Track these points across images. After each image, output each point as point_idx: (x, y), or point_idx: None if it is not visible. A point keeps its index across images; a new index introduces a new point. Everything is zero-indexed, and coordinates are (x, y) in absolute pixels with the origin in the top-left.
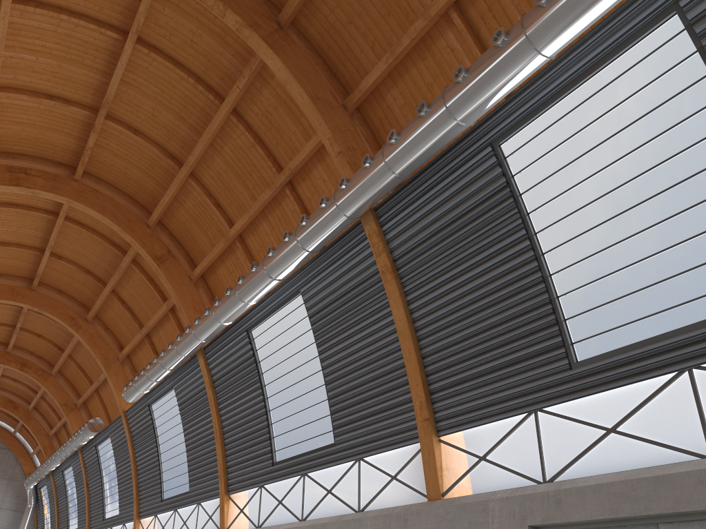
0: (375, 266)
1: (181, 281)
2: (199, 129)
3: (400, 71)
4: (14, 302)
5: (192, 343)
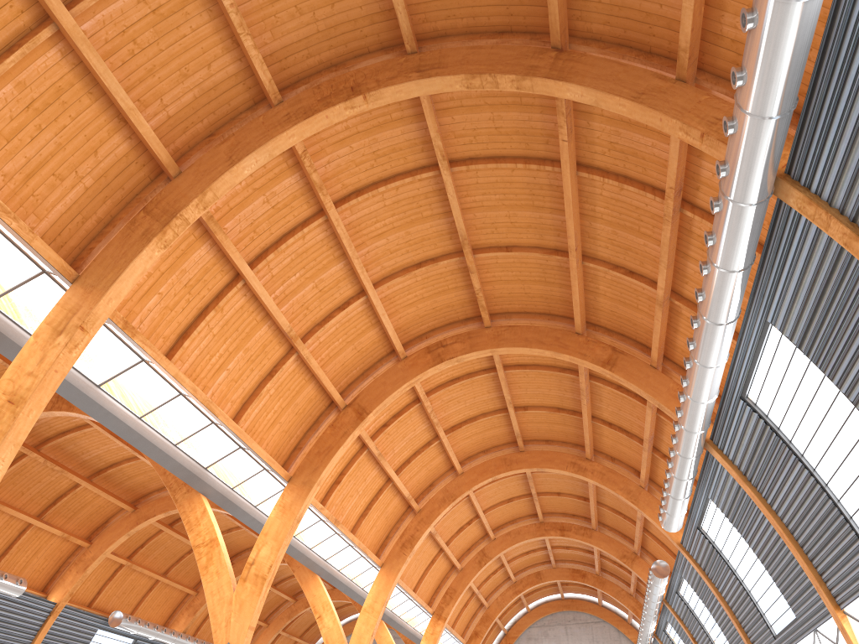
0: (834, 241)
1: (644, 375)
2: (560, 206)
3: None
4: (512, 471)
5: (690, 440)
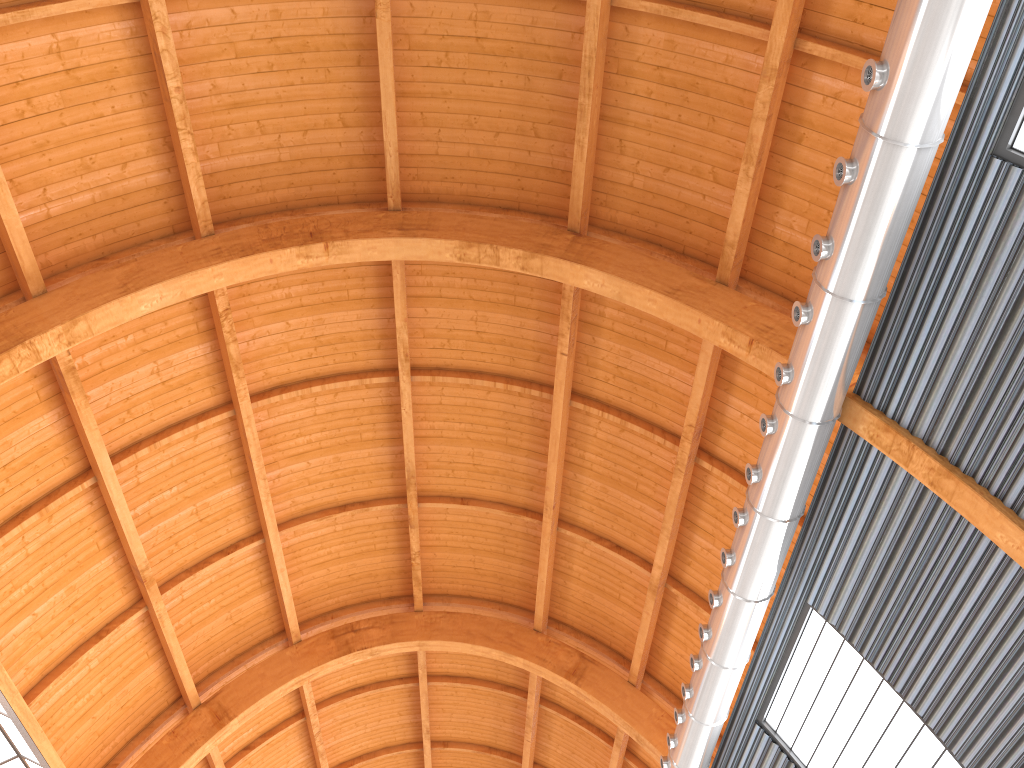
0: (912, 483)
1: (620, 693)
2: (541, 448)
3: (774, 183)
4: None
5: None
